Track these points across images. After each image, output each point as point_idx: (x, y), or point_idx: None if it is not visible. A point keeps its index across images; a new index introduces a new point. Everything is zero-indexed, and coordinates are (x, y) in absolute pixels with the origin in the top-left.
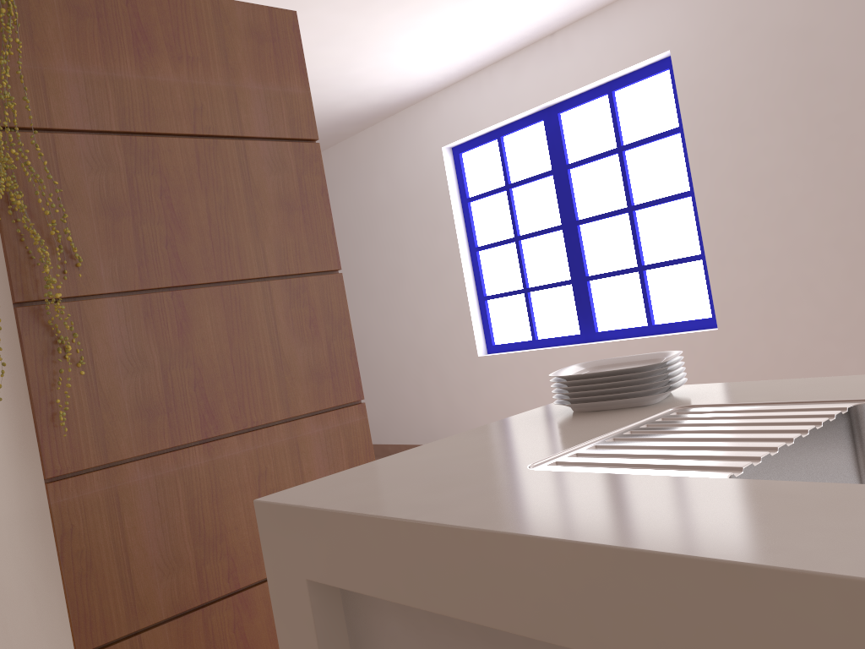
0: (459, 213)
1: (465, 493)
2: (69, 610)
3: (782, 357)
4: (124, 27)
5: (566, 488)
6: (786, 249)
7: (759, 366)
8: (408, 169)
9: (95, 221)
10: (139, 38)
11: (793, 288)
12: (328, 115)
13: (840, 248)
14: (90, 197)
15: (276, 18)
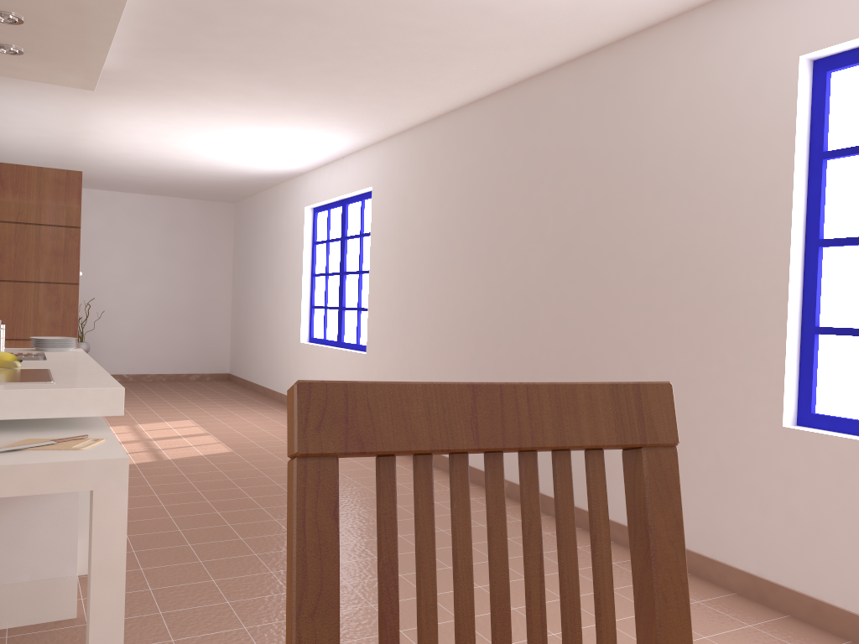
0: (309, 250)
1: None
2: None
3: (380, 376)
4: None
5: None
6: (387, 316)
7: (374, 379)
8: (293, 215)
9: None
10: None
11: (387, 338)
12: (245, 174)
13: (400, 321)
14: None
15: (70, 174)
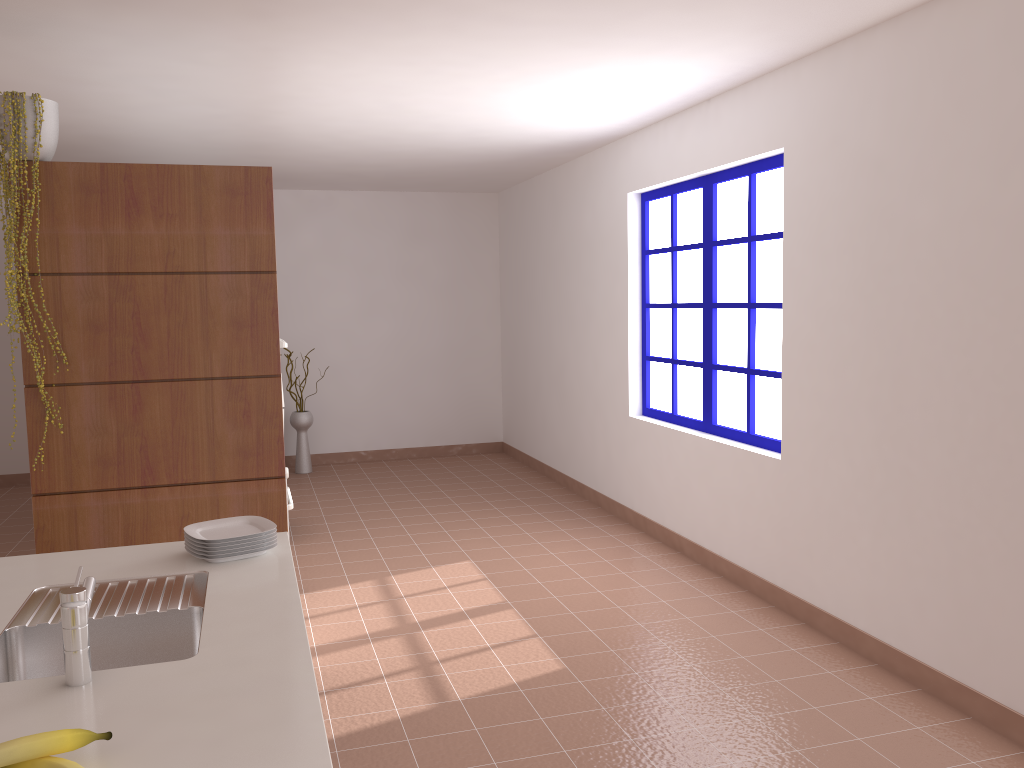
0: (636, 264)
1: None
2: None
3: (819, 508)
4: (120, 197)
5: None
6: (836, 397)
7: (803, 510)
8: (605, 207)
9: (82, 334)
10: (131, 204)
11: (835, 440)
12: (526, 147)
13: (872, 411)
14: (81, 318)
15: (251, 175)
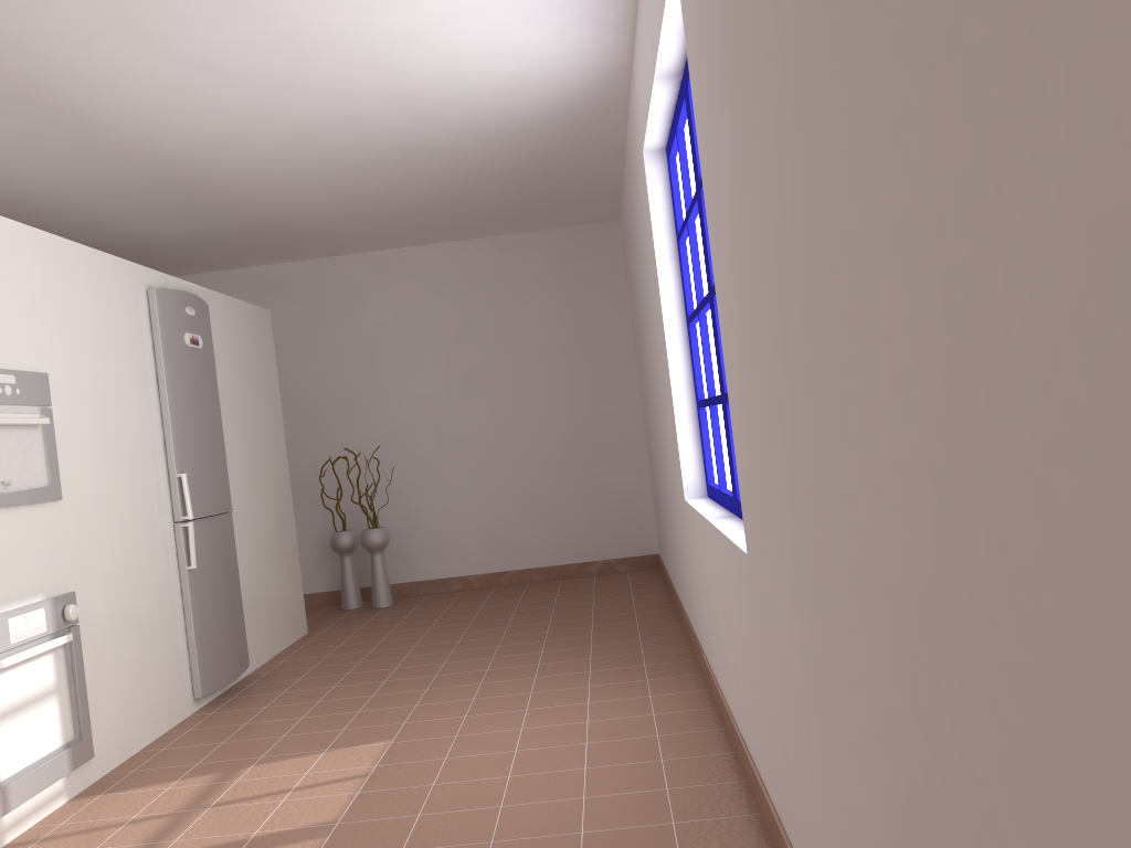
0: (671, 259)
1: None
2: None
3: (778, 654)
4: None
5: None
6: (757, 408)
7: (771, 658)
8: (640, 186)
9: None
10: None
11: (768, 503)
12: (520, 120)
13: (781, 426)
14: None
15: None
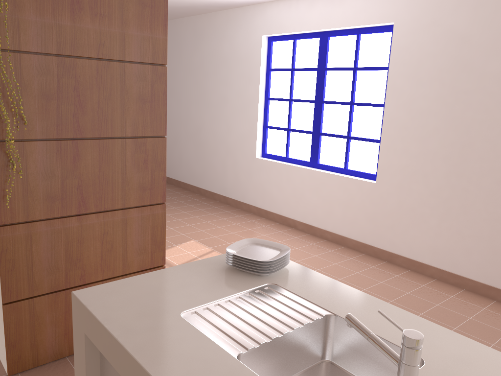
0: (264, 76)
1: (146, 325)
2: (1, 284)
3: (402, 207)
4: None
5: (181, 338)
6: (420, 153)
7: (390, 208)
8: (242, 42)
9: (37, 102)
10: (74, 2)
11: (417, 174)
12: (201, 0)
13: (445, 161)
14: (36, 88)
15: None
